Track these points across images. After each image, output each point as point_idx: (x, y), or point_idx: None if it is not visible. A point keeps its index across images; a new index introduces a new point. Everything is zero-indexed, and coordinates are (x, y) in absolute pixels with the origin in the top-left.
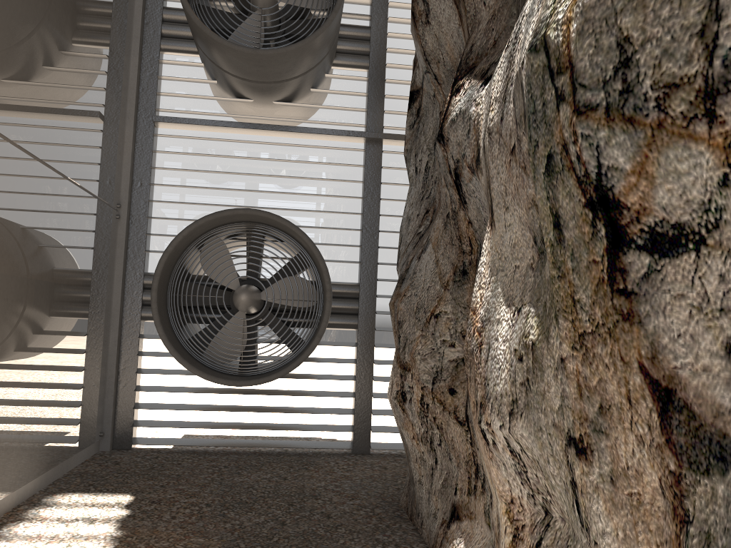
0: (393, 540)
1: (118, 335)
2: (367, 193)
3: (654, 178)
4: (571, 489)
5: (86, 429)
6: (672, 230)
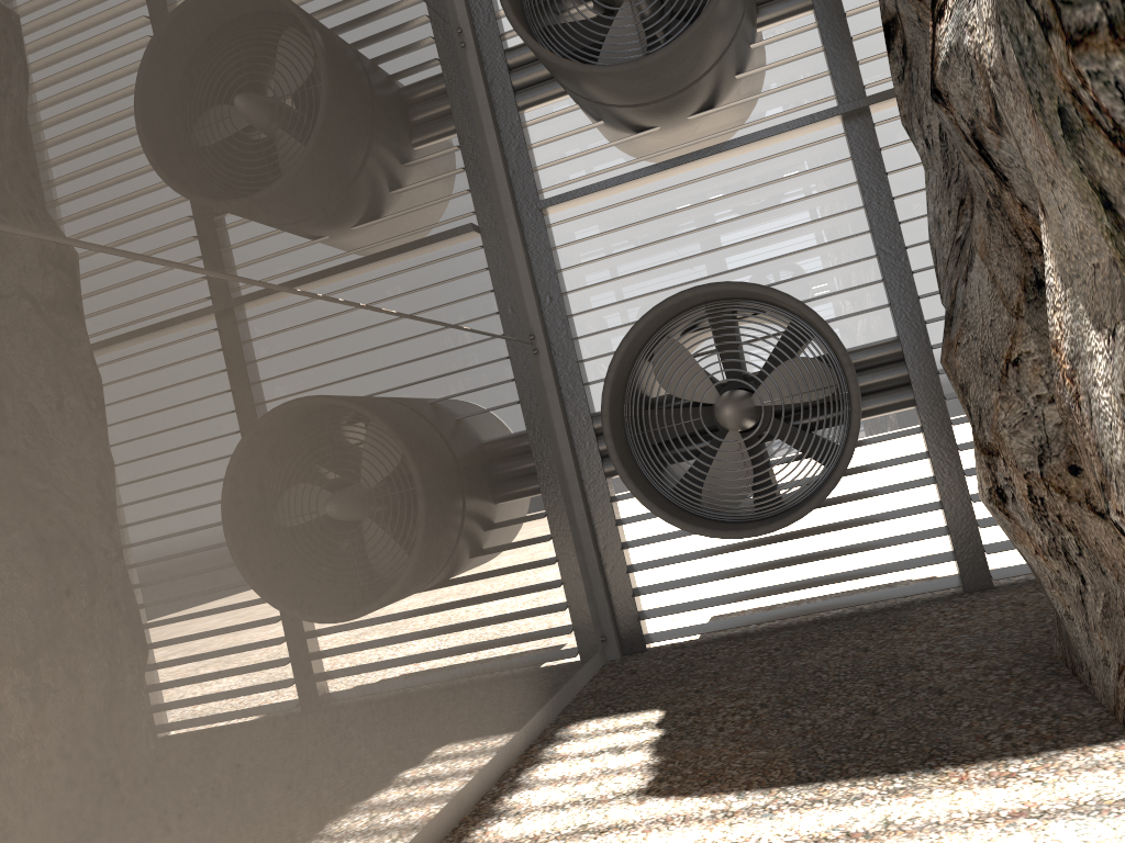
0: (1049, 709)
1: (584, 506)
2: (869, 196)
3: None
4: None
5: (581, 636)
6: None
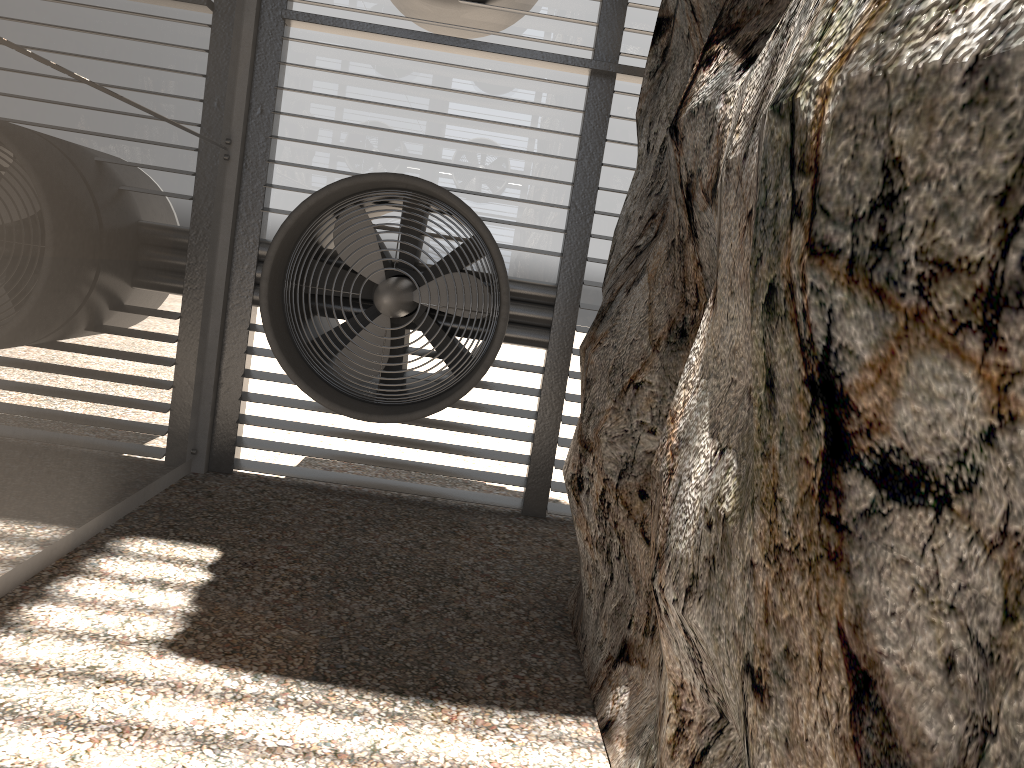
0: (543, 665)
1: (221, 323)
2: (584, 153)
3: (898, 387)
4: (743, 721)
5: (171, 447)
6: (910, 467)
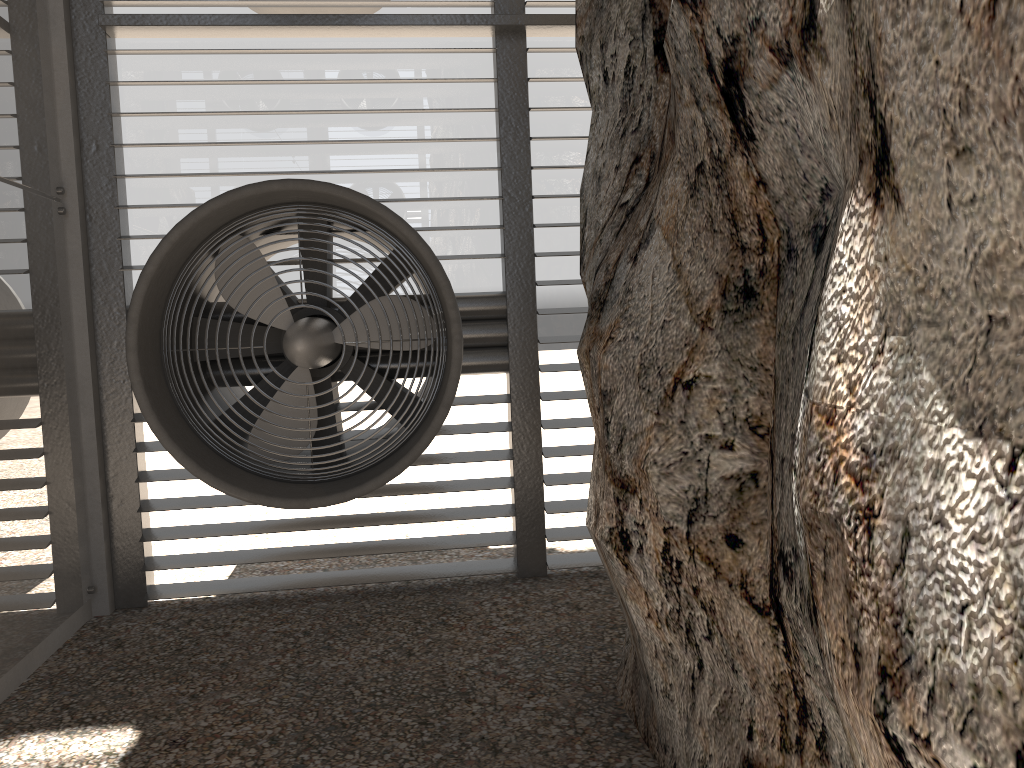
0: None
1: (96, 421)
2: (507, 129)
3: None
4: None
5: (55, 594)
6: None
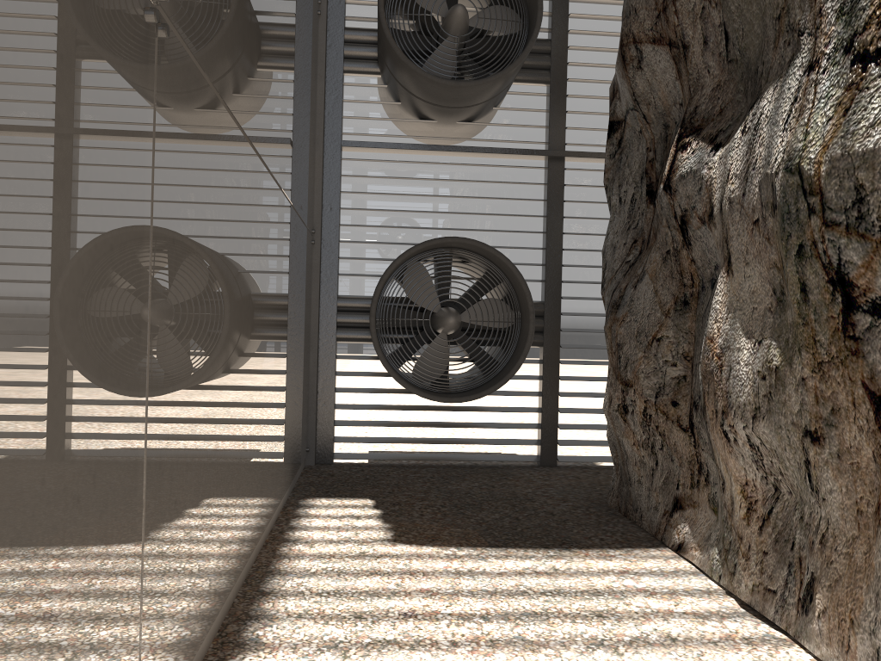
0: (618, 530)
1: (317, 356)
2: (551, 211)
3: (876, 271)
4: (804, 466)
5: (303, 444)
6: None
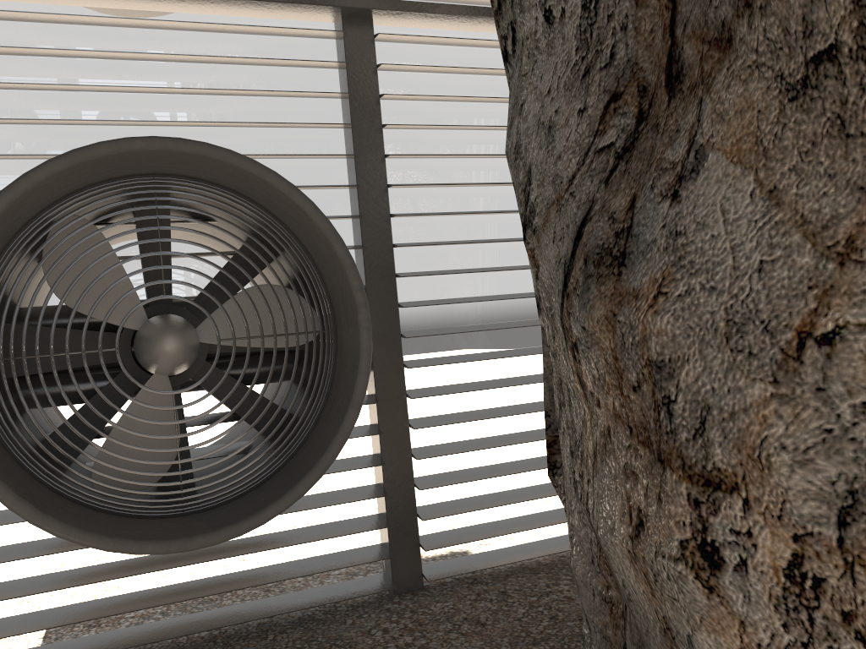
0: None
1: None
2: (358, 115)
3: None
4: None
5: None
6: None
